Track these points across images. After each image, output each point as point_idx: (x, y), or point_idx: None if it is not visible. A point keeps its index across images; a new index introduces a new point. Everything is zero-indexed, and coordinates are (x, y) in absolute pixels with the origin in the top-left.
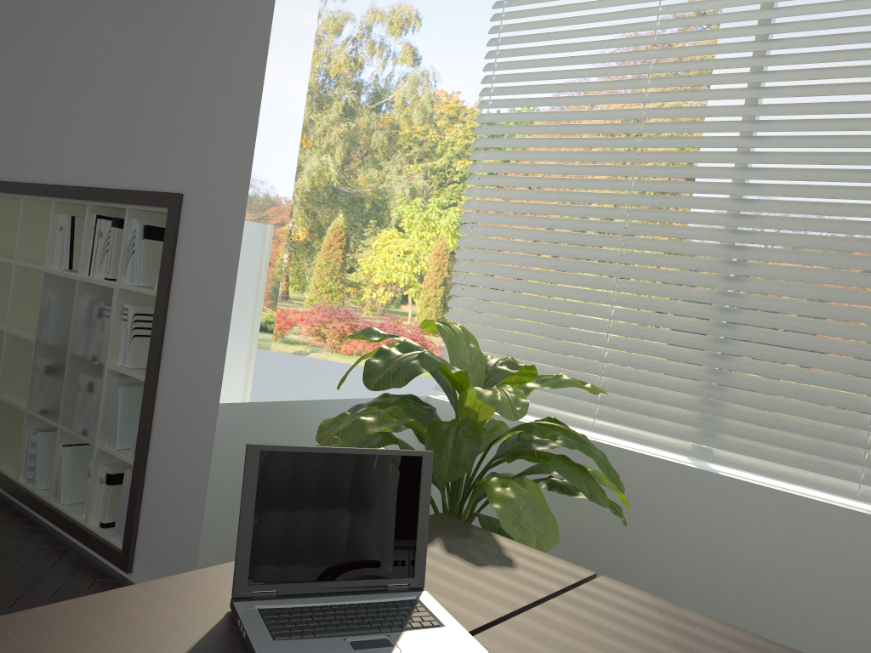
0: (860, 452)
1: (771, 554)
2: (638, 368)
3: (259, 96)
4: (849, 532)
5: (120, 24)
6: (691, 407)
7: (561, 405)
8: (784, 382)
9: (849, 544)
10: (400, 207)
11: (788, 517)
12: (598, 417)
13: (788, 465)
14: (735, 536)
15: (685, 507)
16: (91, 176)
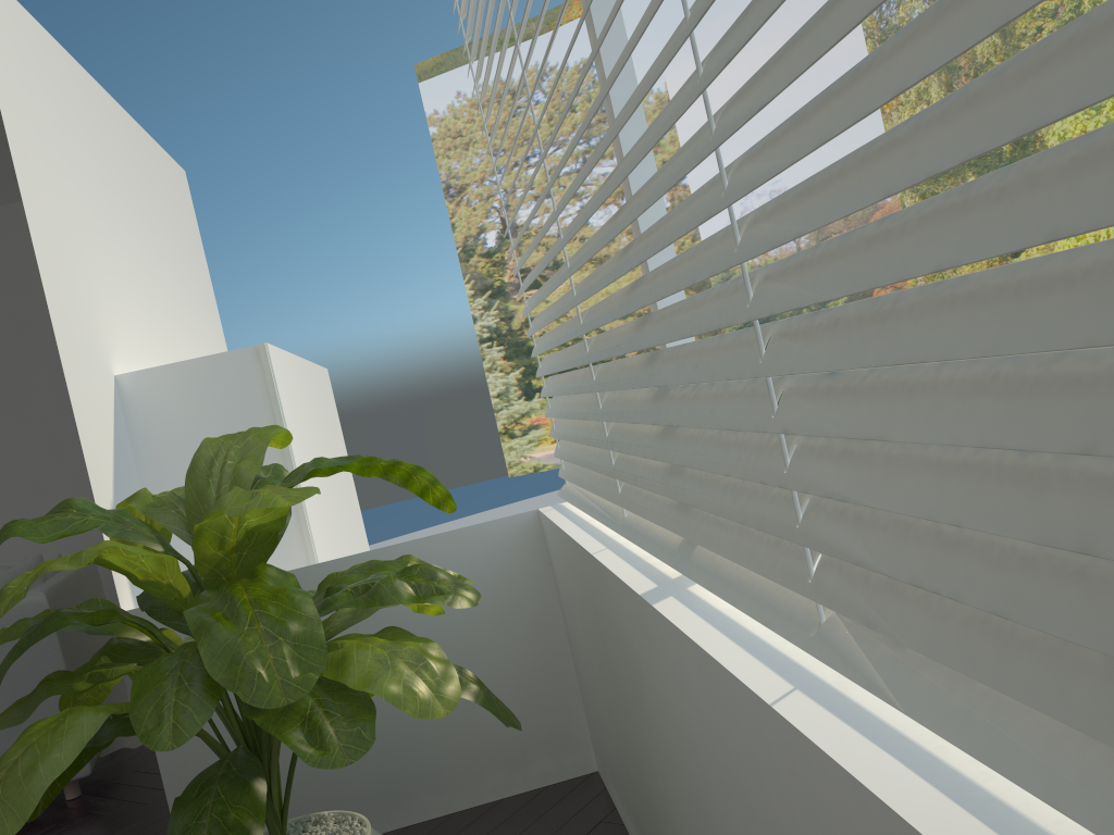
0: (801, 499)
1: (730, 811)
2: (606, 391)
3: (30, 224)
4: (767, 760)
5: (117, 183)
6: (650, 452)
7: (604, 488)
8: (699, 342)
9: (777, 797)
10: (1057, 125)
11: (713, 711)
12: (619, 501)
13: (737, 562)
14: (698, 757)
15: (657, 685)
16: (163, 356)
